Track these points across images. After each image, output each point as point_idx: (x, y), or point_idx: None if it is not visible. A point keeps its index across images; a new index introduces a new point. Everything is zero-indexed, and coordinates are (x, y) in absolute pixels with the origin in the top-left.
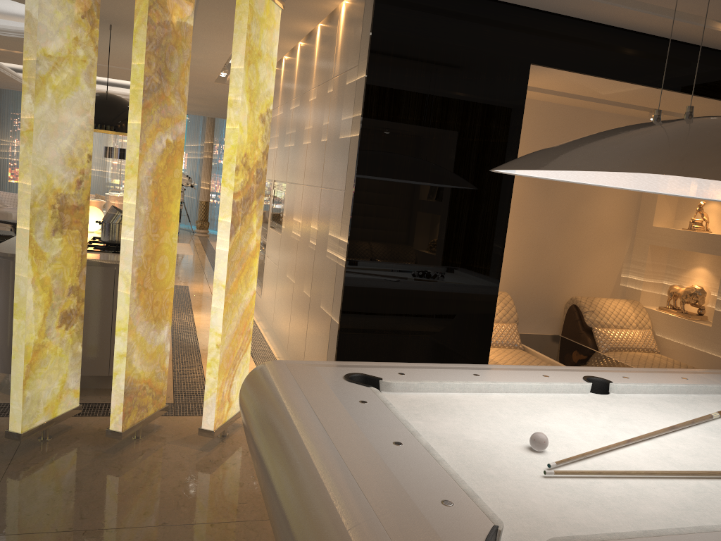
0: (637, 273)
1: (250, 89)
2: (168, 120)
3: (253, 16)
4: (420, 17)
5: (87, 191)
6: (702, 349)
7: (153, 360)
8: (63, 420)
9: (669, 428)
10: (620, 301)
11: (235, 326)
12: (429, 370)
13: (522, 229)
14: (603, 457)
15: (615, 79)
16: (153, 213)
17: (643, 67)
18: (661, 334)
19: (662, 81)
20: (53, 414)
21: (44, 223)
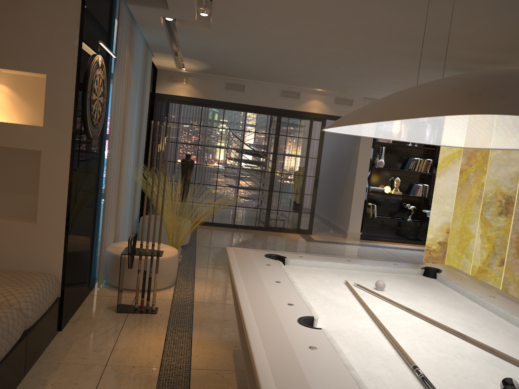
0: None
1: None
2: None
3: None
4: None
5: None
6: None
7: None
8: None
9: (455, 331)
10: None
11: None
12: (479, 286)
13: None
14: (381, 300)
15: None
16: None
17: None
18: None
19: None
20: None
21: (492, 208)
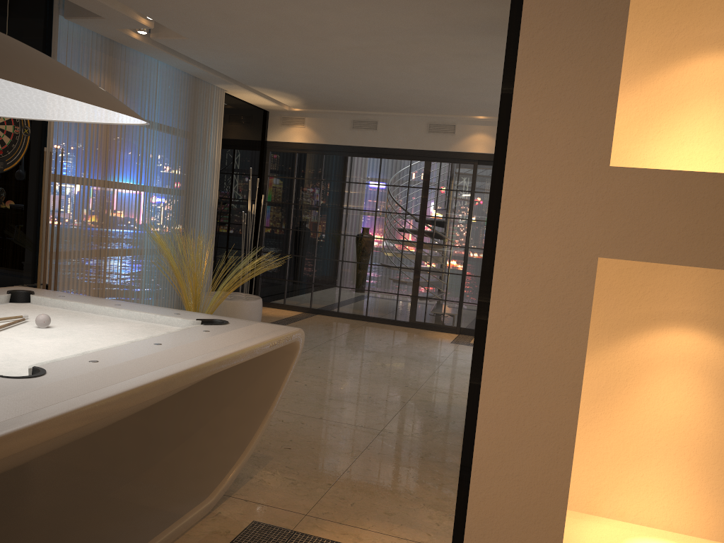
0: None
1: None
2: None
3: None
4: None
5: None
6: None
7: None
8: None
9: None
10: None
11: None
12: (197, 338)
13: None
14: None
15: None
16: None
17: None
18: None
19: None
20: None
21: None
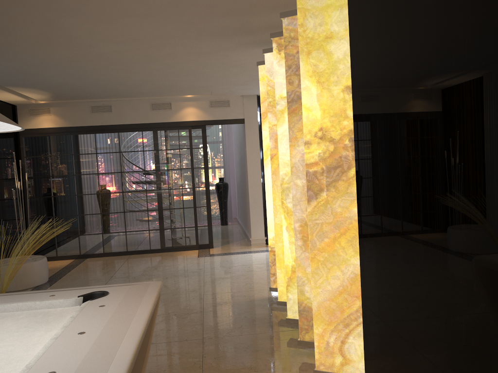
0: None
1: (316, 72)
2: None
3: (306, 13)
4: None
5: None
6: None
7: None
8: None
9: None
10: None
11: (339, 285)
12: (105, 315)
13: None
14: None
15: None
16: None
17: None
18: None
19: None
20: None
21: (291, 194)
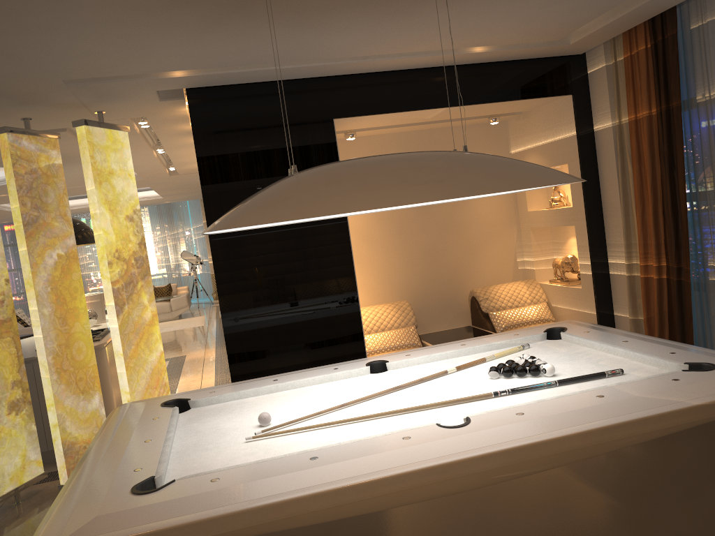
0: (529, 255)
1: (107, 200)
2: (55, 239)
3: (94, 148)
4: (229, 110)
5: (11, 306)
6: (581, 310)
7: (88, 424)
8: (30, 485)
9: (392, 388)
10: (515, 283)
11: (145, 383)
12: (239, 385)
13: (410, 243)
14: (312, 420)
15: (412, 110)
16: (58, 312)
17: (434, 94)
18: (555, 304)
19: (455, 100)
20: (20, 482)
21: None
